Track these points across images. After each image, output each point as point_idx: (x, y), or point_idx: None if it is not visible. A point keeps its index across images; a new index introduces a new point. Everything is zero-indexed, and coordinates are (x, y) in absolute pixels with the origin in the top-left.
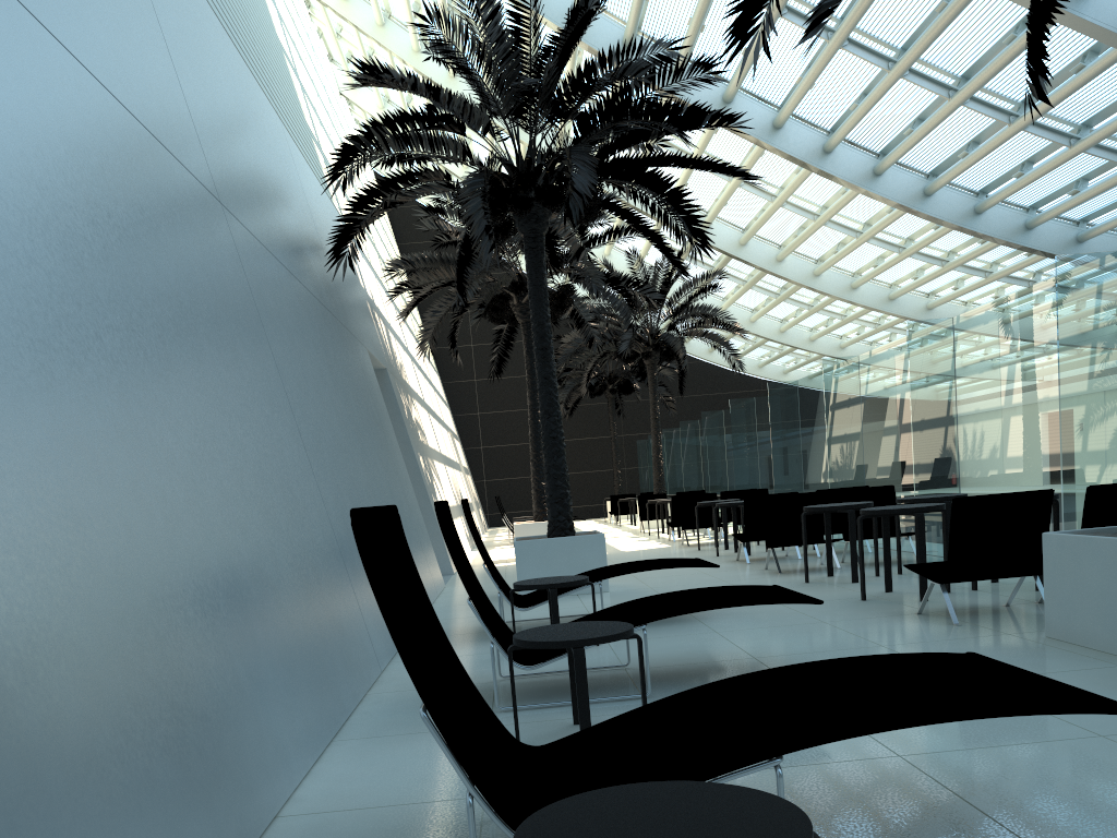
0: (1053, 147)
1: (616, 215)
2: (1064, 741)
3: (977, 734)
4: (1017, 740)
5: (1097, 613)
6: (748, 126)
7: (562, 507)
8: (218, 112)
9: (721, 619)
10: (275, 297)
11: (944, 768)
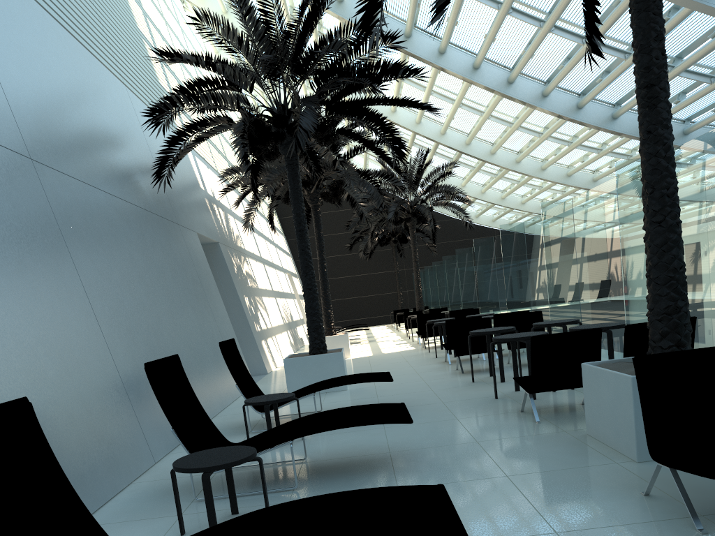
0: None
1: (350, 138)
2: None
3: (476, 529)
4: (498, 535)
5: (609, 422)
6: (456, 68)
7: (317, 334)
8: (46, 94)
9: None
10: (86, 215)
11: None
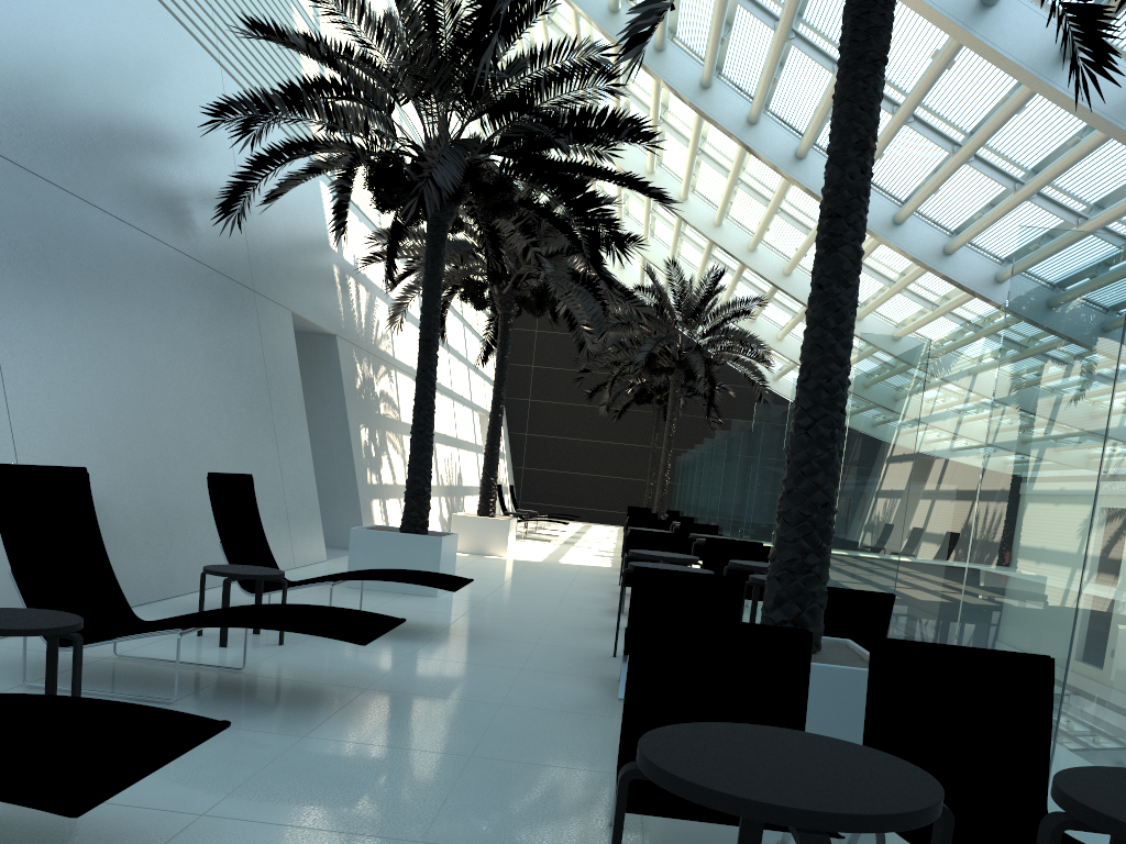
0: (1069, 224)
1: (542, 218)
2: (375, 838)
3: (325, 812)
4: (341, 826)
5: None
6: (769, 151)
7: (417, 503)
8: (33, 46)
9: (449, 645)
10: (47, 238)
11: (201, 837)
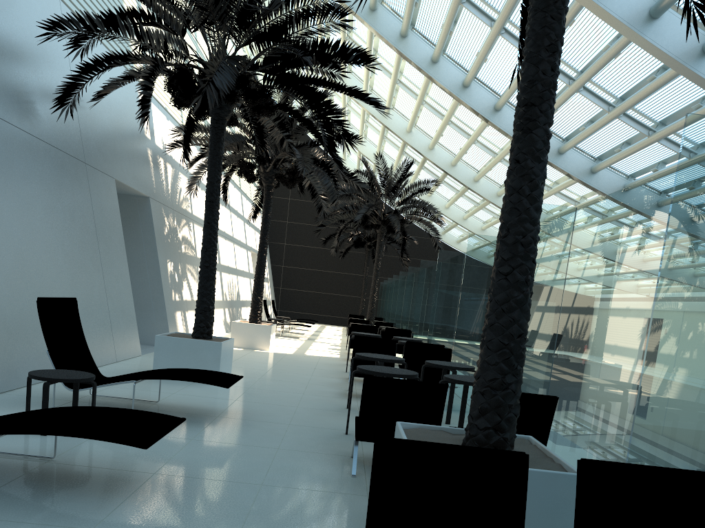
0: (642, 135)
1: (294, 117)
2: None
3: None
4: None
5: None
6: (446, 81)
7: (204, 317)
8: None
9: (224, 427)
10: None
11: None
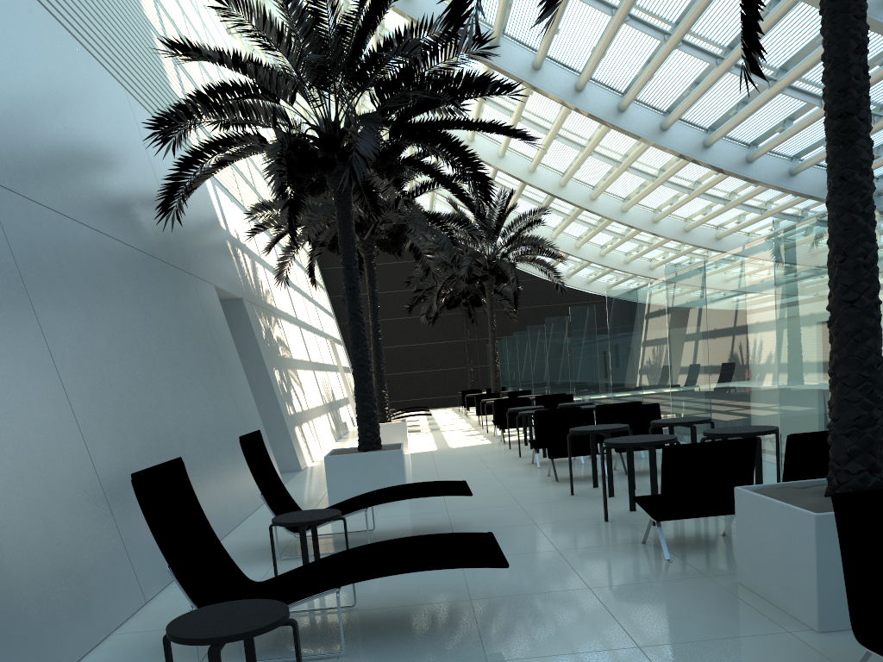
0: (808, 107)
1: (420, 170)
2: None
3: None
4: None
5: (776, 572)
6: (554, 89)
7: (369, 425)
8: (10, 90)
9: None
10: (60, 258)
11: None
